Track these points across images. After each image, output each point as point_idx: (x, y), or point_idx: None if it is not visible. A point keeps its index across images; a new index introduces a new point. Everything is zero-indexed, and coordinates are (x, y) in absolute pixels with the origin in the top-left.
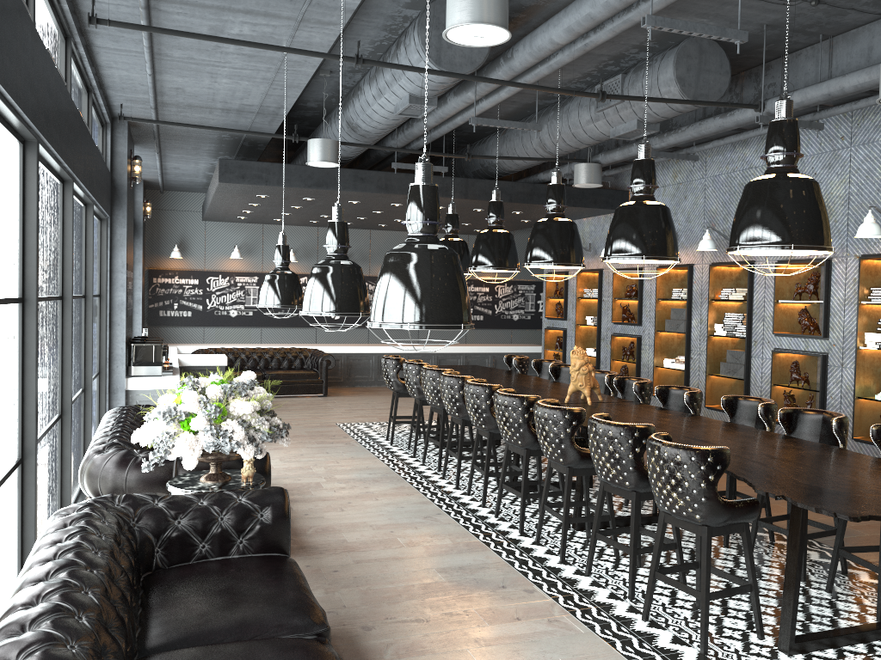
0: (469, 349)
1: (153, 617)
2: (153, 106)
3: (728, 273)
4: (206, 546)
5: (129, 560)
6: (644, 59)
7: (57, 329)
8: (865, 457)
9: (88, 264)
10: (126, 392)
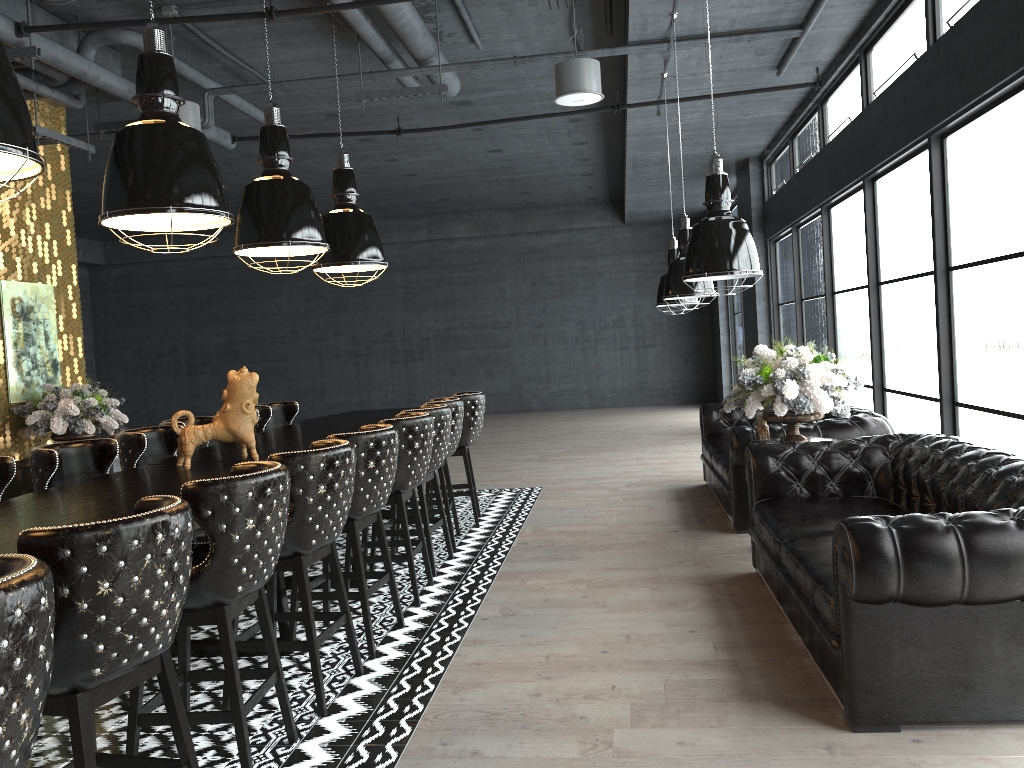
0: None
1: None
2: None
3: None
4: None
5: None
6: None
7: None
8: (306, 422)
9: None
10: None
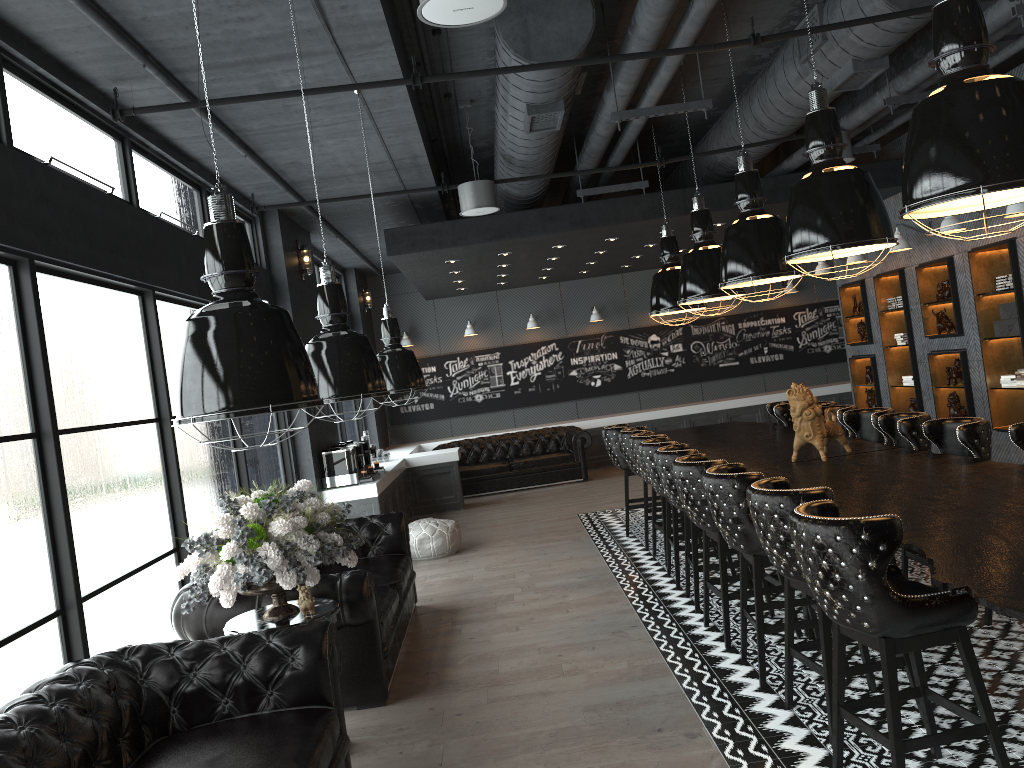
0: (767, 398)
1: None
2: (282, 188)
3: None
4: (229, 702)
5: (87, 731)
6: None
7: (153, 455)
8: None
9: None
10: None
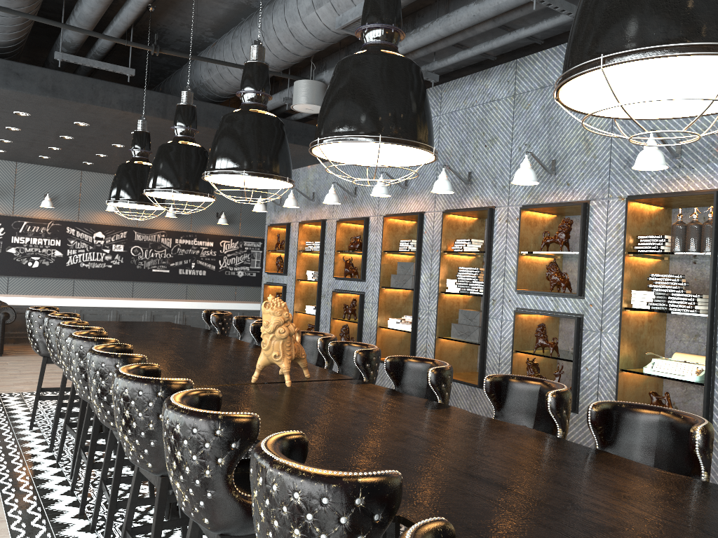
0: (187, 305)
1: None
2: None
3: (462, 223)
4: None
5: None
6: None
7: None
8: None
9: None
10: None
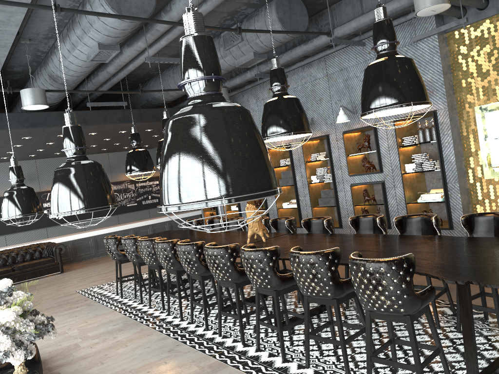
0: (153, 221)
1: None
2: None
3: (312, 145)
4: None
5: None
6: (251, 12)
7: None
8: (468, 238)
9: None
10: None
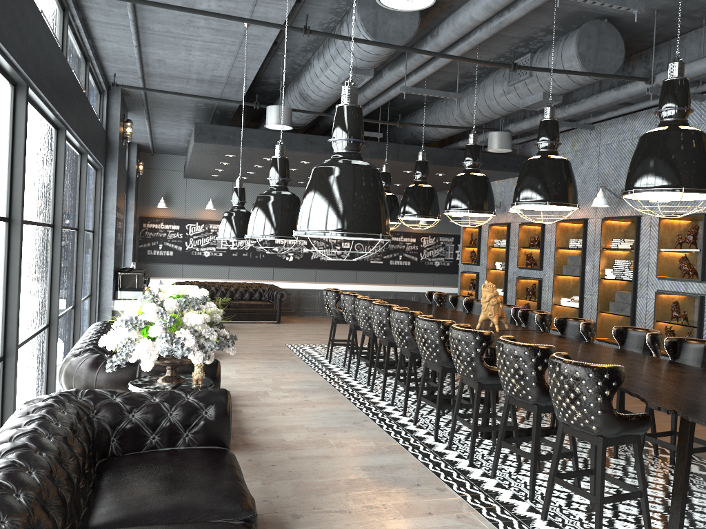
0: (398, 288)
1: (100, 498)
2: (140, 75)
3: (617, 226)
4: (156, 438)
5: (82, 446)
6: (550, 41)
7: (47, 252)
8: None
9: (81, 202)
10: (112, 312)
